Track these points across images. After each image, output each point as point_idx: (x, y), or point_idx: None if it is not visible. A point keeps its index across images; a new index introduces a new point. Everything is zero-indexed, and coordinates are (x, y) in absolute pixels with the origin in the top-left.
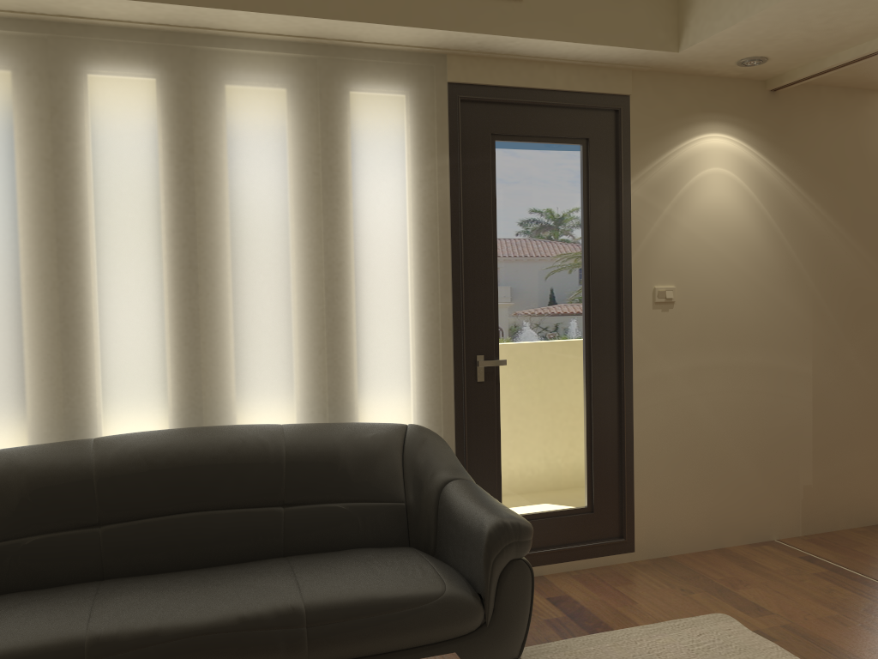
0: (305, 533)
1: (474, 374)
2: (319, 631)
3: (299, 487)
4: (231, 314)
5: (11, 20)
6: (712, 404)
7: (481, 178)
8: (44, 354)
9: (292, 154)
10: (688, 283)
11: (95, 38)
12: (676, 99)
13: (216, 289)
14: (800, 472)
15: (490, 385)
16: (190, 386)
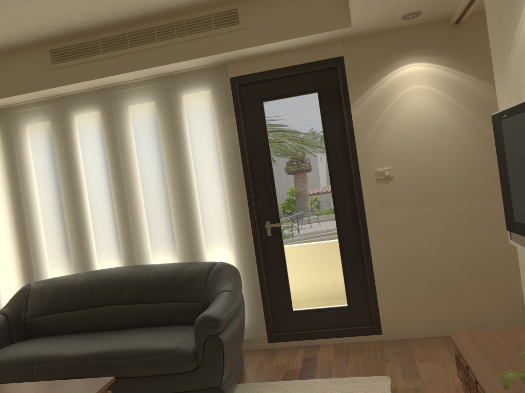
0: (156, 316)
1: (265, 232)
2: (118, 362)
3: (152, 295)
4: (139, 212)
5: (44, 101)
6: (431, 240)
7: (256, 125)
8: (71, 237)
9: (157, 132)
10: (402, 164)
11: (73, 100)
12: (377, 50)
13: (132, 202)
14: (517, 284)
15: (276, 237)
16: (127, 247)
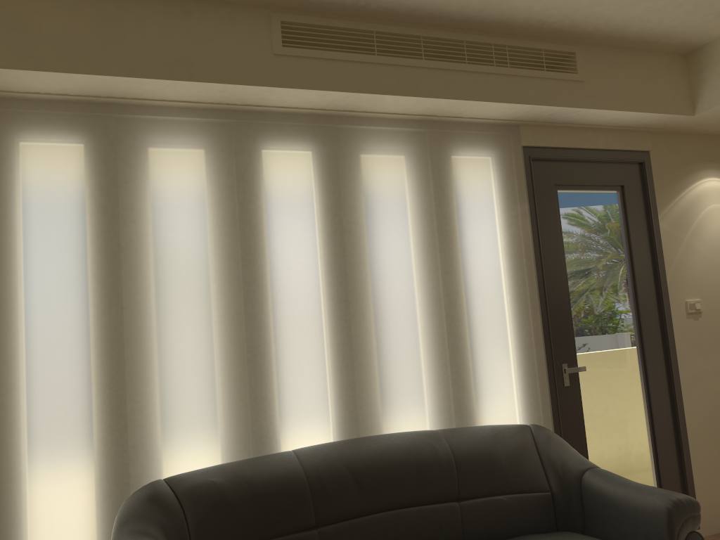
0: (478, 524)
1: (561, 380)
2: None
3: (469, 483)
4: (378, 338)
5: (208, 110)
6: None
7: (551, 220)
8: (237, 380)
9: (416, 205)
10: (710, 296)
11: (269, 121)
12: (681, 153)
13: (366, 318)
14: None
15: (574, 389)
16: (350, 402)
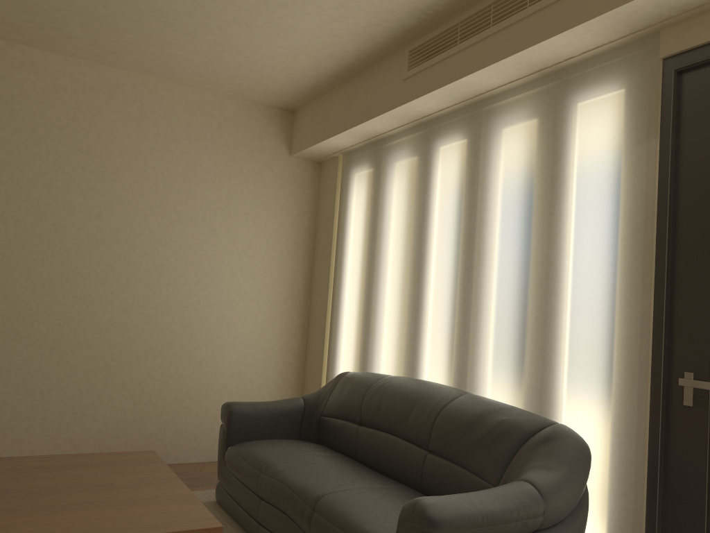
0: (432, 478)
1: (681, 395)
2: (316, 518)
3: (437, 440)
4: (481, 304)
5: (412, 127)
6: None
7: (703, 155)
8: (405, 322)
9: (526, 171)
10: None
11: (439, 124)
12: None
13: (476, 284)
14: None
15: (702, 414)
16: (458, 356)
